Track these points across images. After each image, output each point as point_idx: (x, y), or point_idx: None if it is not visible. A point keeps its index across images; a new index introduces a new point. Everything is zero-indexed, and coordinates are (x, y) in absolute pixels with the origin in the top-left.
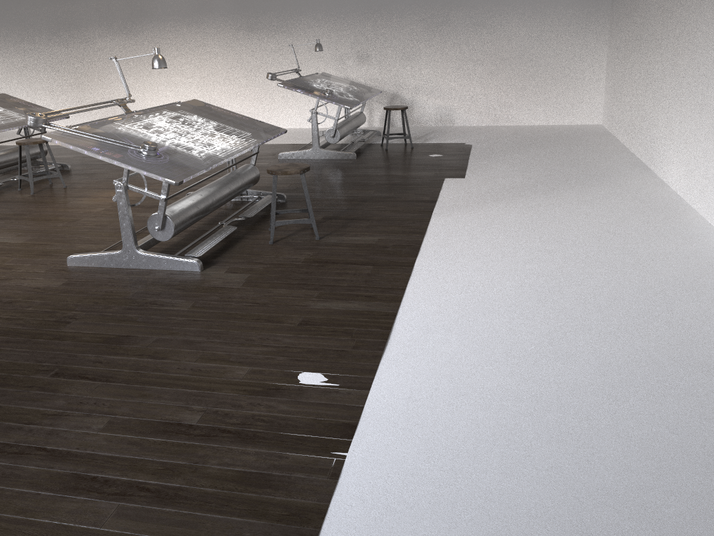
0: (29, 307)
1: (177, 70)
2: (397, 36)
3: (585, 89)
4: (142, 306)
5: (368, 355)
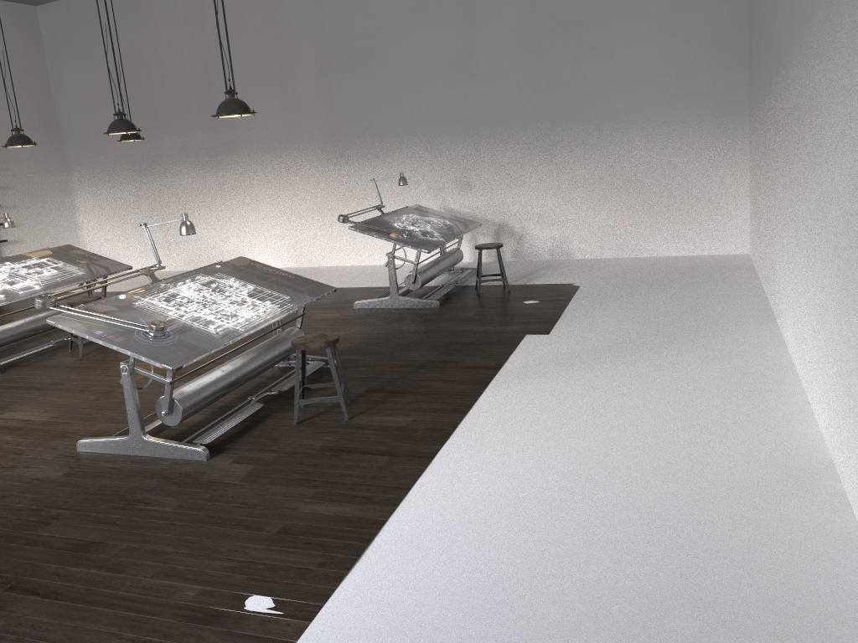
0: (19, 503)
1: (263, 204)
2: (502, 160)
3: (726, 213)
4: (129, 505)
5: (330, 576)
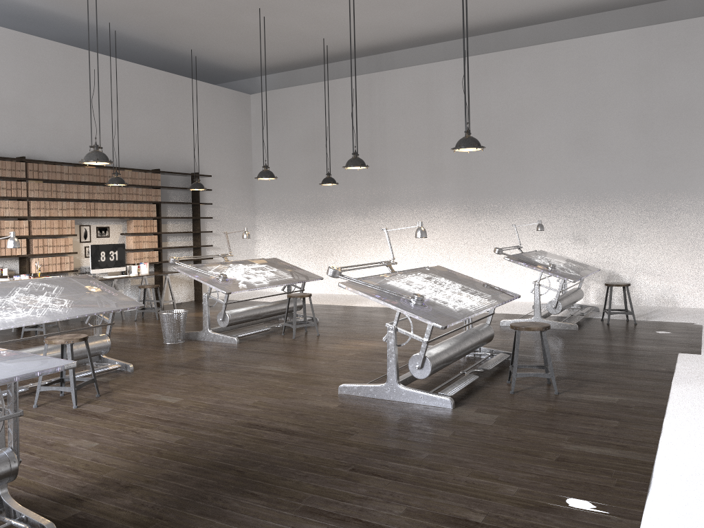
0: (317, 419)
1: (404, 245)
2: (615, 219)
3: None
4: (409, 429)
5: (632, 493)
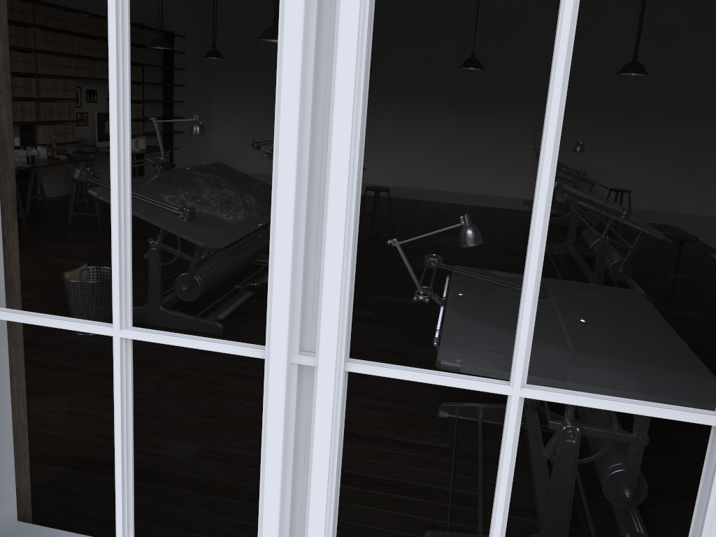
0: None
1: (386, 134)
2: (591, 129)
3: None
4: None
5: None
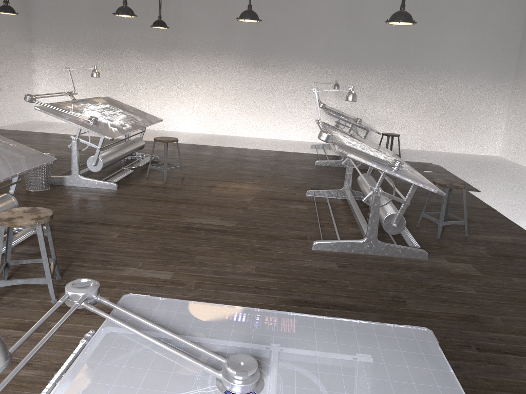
0: (347, 286)
1: (194, 88)
2: (366, 82)
3: (490, 132)
4: (437, 289)
5: None
